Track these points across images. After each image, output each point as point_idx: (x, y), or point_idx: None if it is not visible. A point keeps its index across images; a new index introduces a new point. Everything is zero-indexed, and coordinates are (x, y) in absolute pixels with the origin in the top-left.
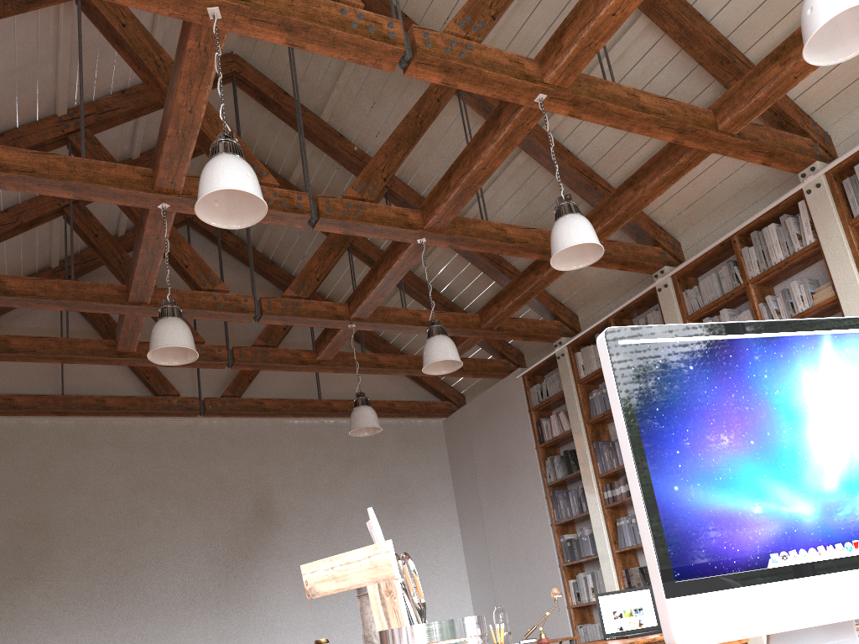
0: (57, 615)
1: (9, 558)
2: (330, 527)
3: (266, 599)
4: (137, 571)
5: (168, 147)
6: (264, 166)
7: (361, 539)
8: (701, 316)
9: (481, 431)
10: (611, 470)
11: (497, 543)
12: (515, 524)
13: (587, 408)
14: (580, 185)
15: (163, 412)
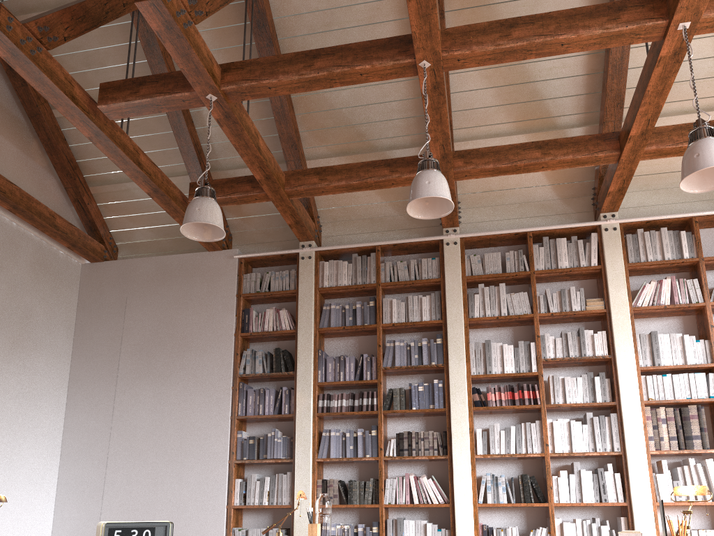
0: None
1: None
2: None
3: None
4: None
5: None
6: None
7: None
8: (475, 281)
9: (149, 294)
10: (337, 381)
11: (133, 421)
12: (173, 406)
13: (319, 317)
14: None
15: None
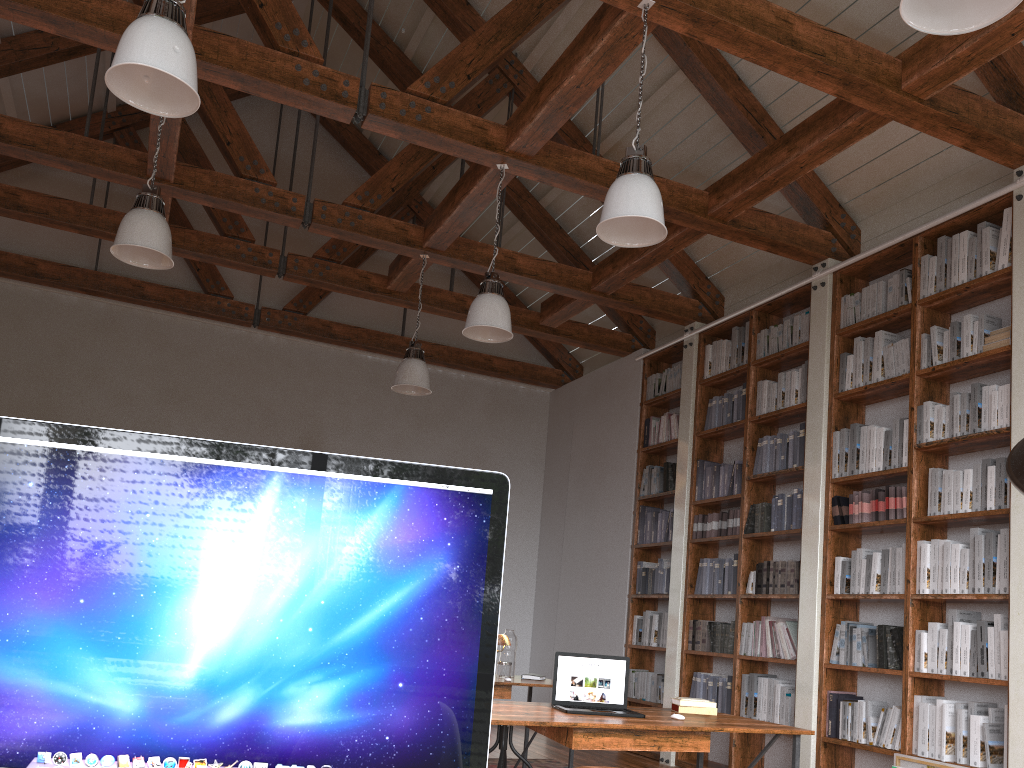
0: None
1: None
2: None
3: None
4: None
5: None
6: (376, 27)
7: None
8: (855, 334)
9: (586, 415)
10: (708, 499)
11: (573, 552)
12: (595, 535)
13: (702, 417)
14: (744, 129)
15: (210, 314)
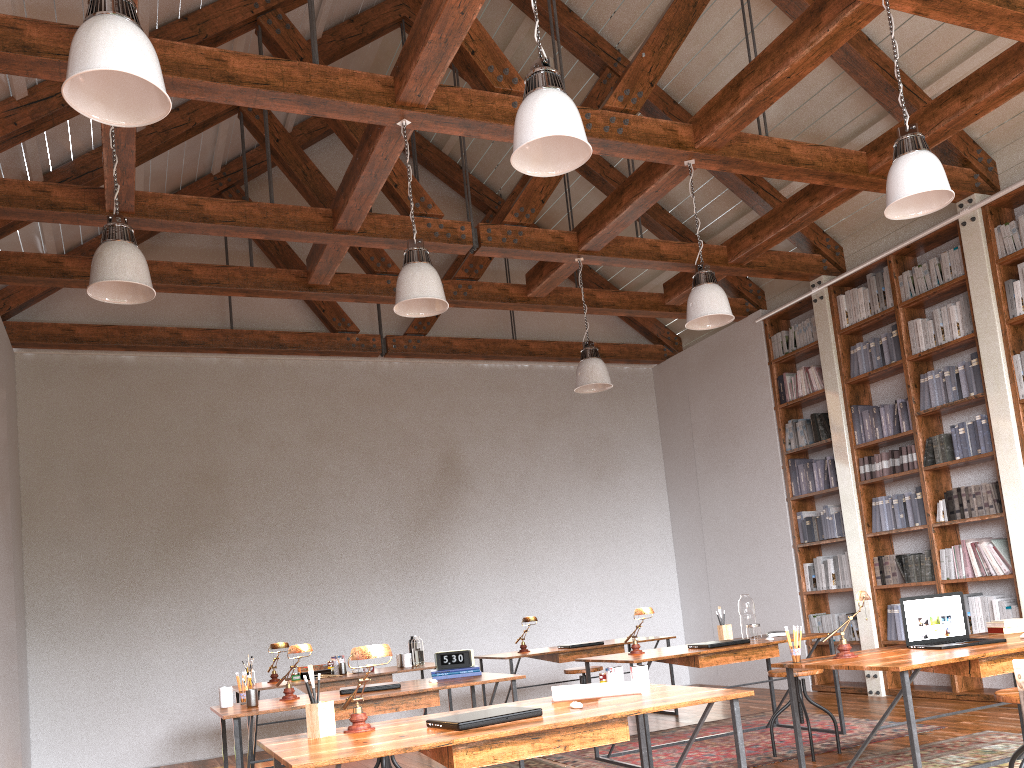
0: (237, 576)
1: (185, 513)
2: (523, 490)
3: (454, 568)
4: (317, 531)
5: (425, 54)
6: None
7: (557, 504)
8: (1015, 260)
9: (702, 383)
10: (873, 440)
11: (715, 516)
12: (740, 495)
13: (847, 365)
14: (879, 86)
15: (342, 351)
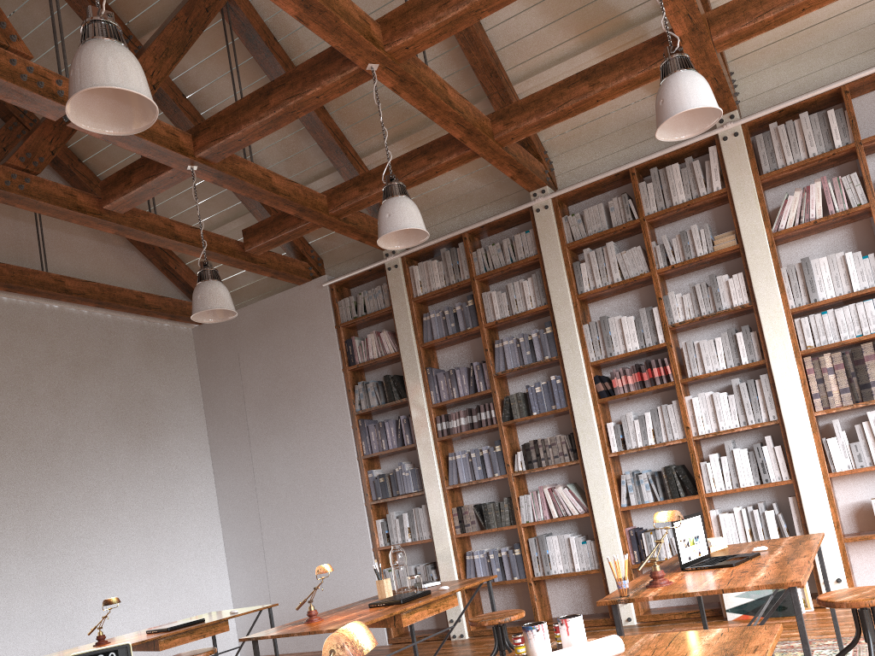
0: None
1: None
2: (56, 451)
3: None
4: None
5: None
6: None
7: (97, 469)
8: (580, 246)
9: (257, 345)
10: (451, 399)
11: (273, 479)
12: (303, 457)
13: (420, 330)
14: (486, 69)
15: None
